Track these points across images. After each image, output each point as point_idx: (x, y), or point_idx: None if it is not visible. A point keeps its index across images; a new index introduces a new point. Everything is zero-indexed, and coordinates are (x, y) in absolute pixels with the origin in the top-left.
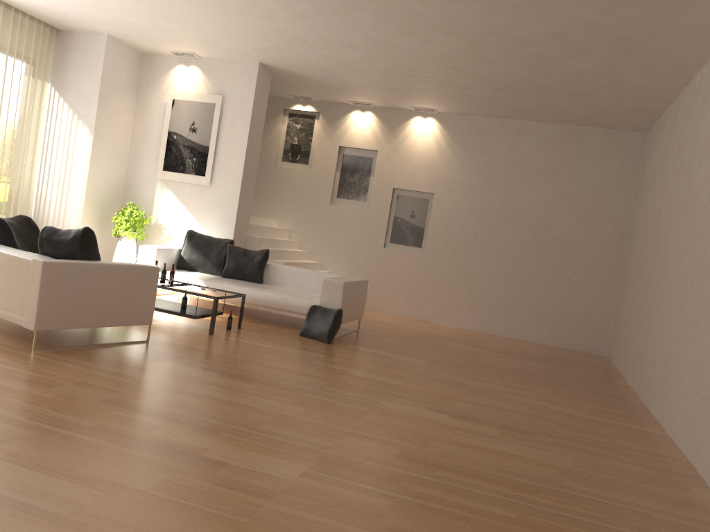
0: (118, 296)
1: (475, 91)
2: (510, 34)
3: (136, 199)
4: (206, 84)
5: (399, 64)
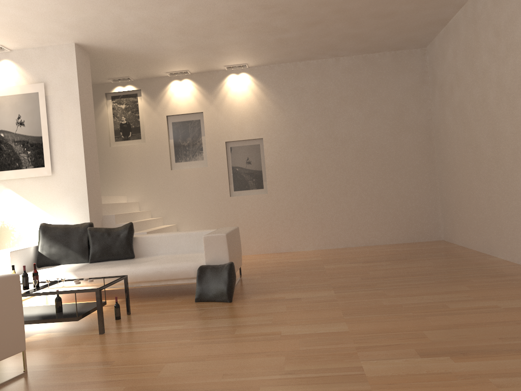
0: None
1: (288, 32)
2: None
3: None
4: (24, 75)
5: (219, 14)
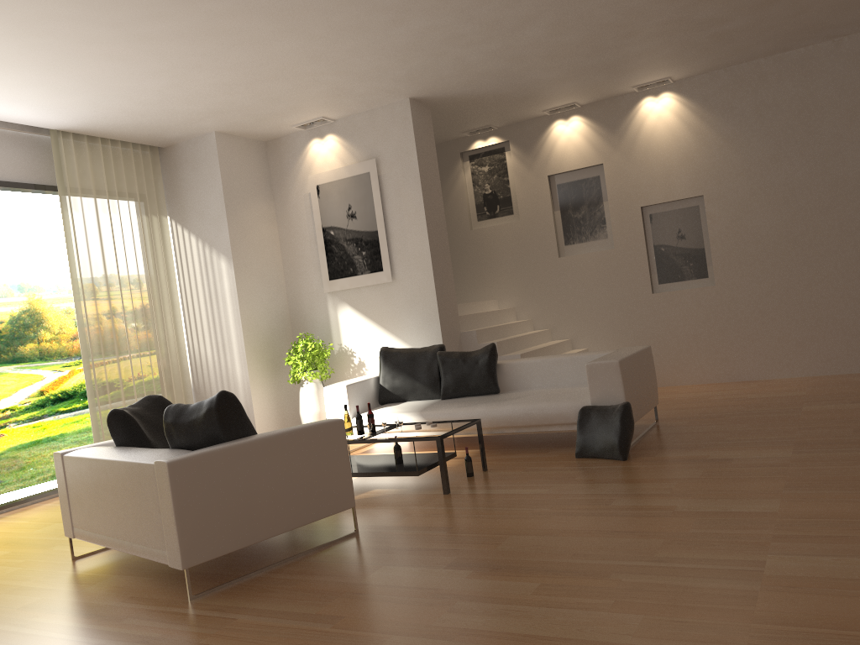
0: (293, 479)
1: (728, 22)
2: None
3: (309, 327)
4: (351, 151)
5: (603, 23)
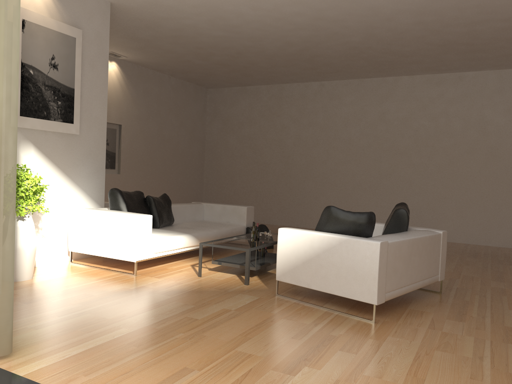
0: None
1: (203, 61)
2: (318, 58)
3: None
4: (60, 10)
5: (219, 44)
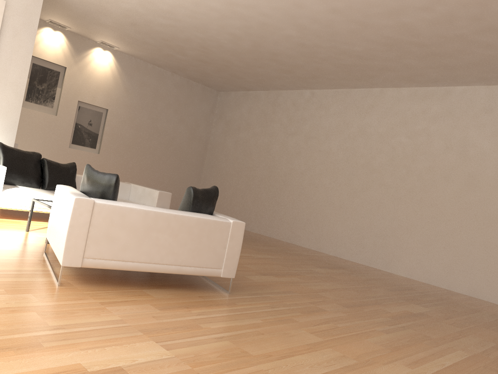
0: None
1: (183, 56)
2: (280, 58)
3: None
4: None
5: (176, 34)
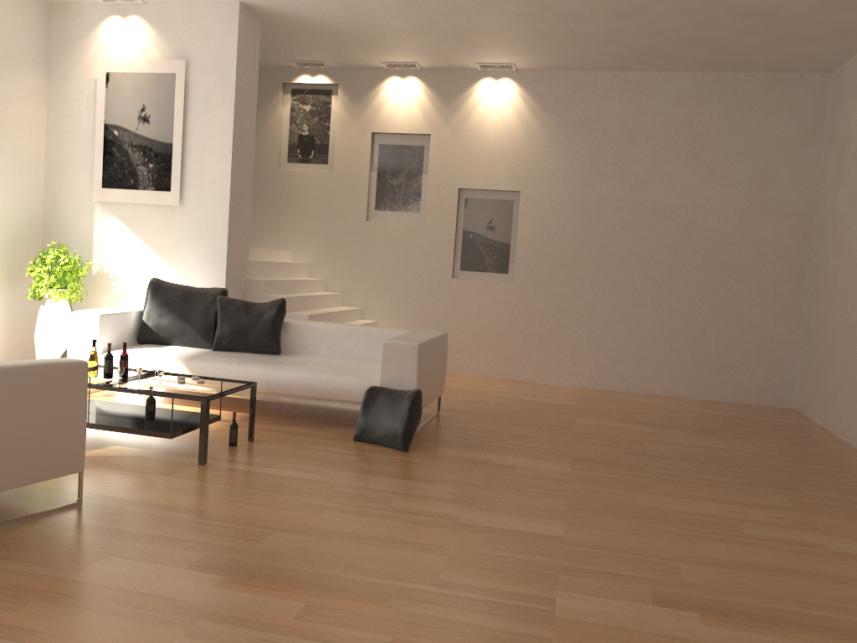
0: (3, 430)
1: (585, 22)
2: None
3: (65, 237)
4: (158, 43)
5: None
